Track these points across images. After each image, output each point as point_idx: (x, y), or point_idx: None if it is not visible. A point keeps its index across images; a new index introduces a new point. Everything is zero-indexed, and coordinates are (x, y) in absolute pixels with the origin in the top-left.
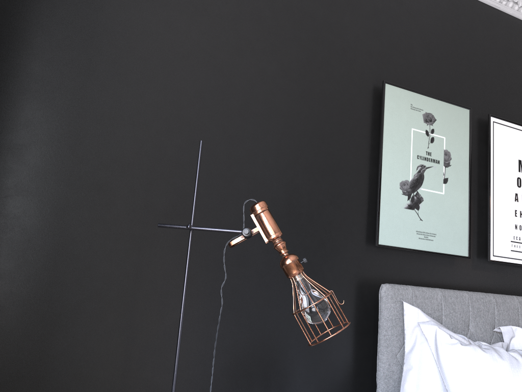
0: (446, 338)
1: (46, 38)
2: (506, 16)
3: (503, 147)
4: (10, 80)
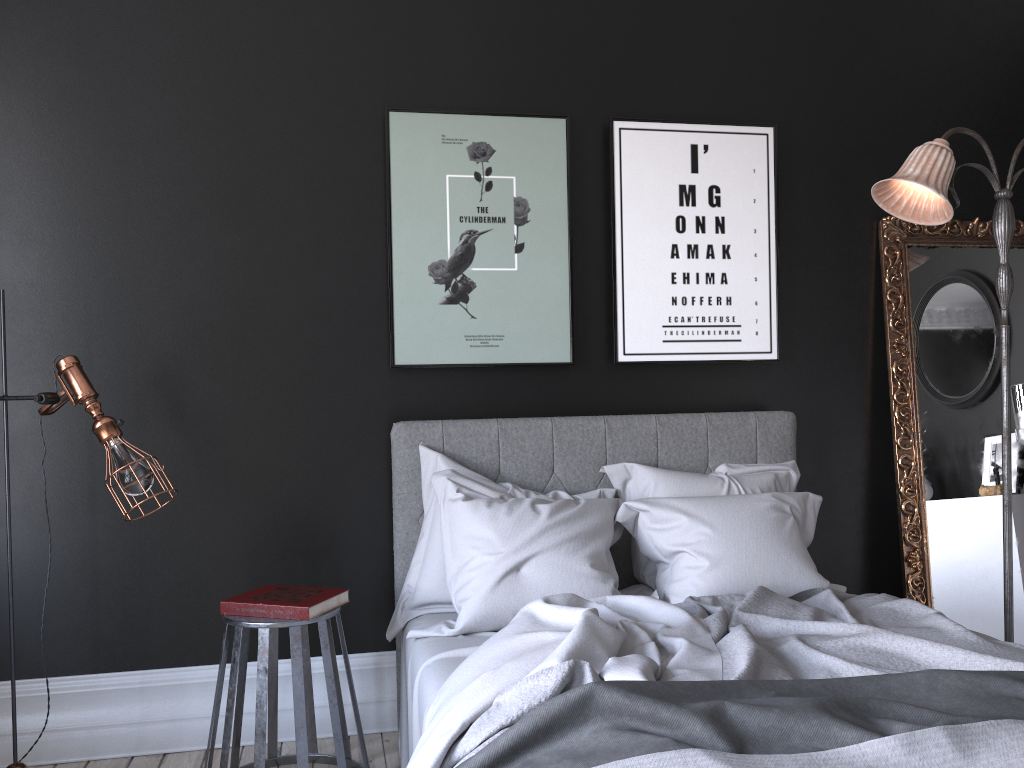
0: (452, 492)
1: None
2: None
3: (643, 169)
4: None
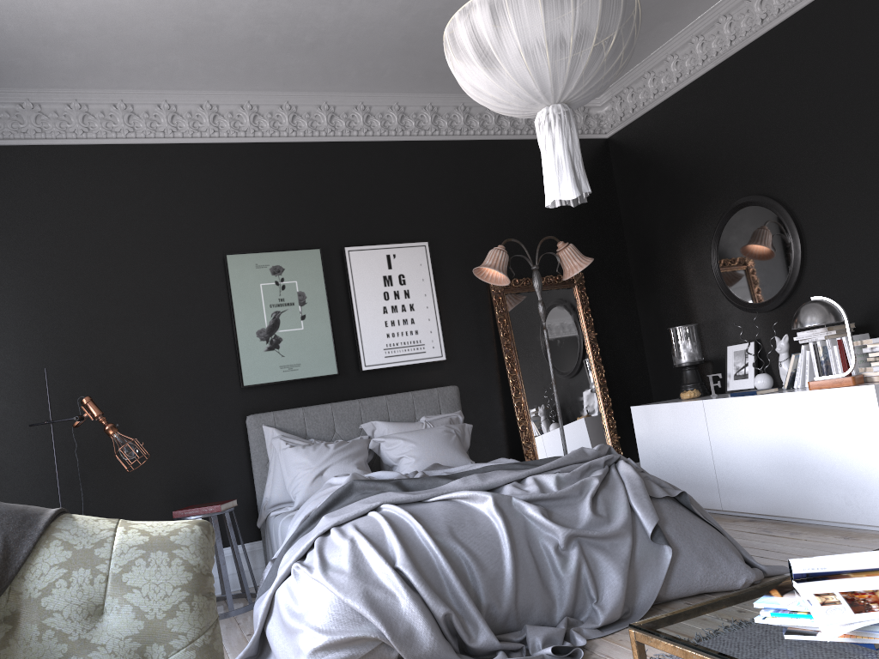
0: (283, 445)
1: None
2: (354, 144)
3: (363, 270)
4: None
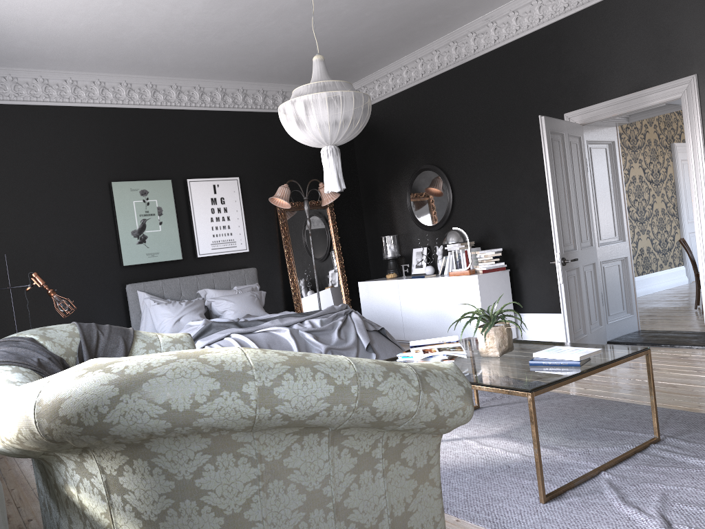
0: (152, 303)
1: None
2: (193, 112)
3: (198, 194)
4: None
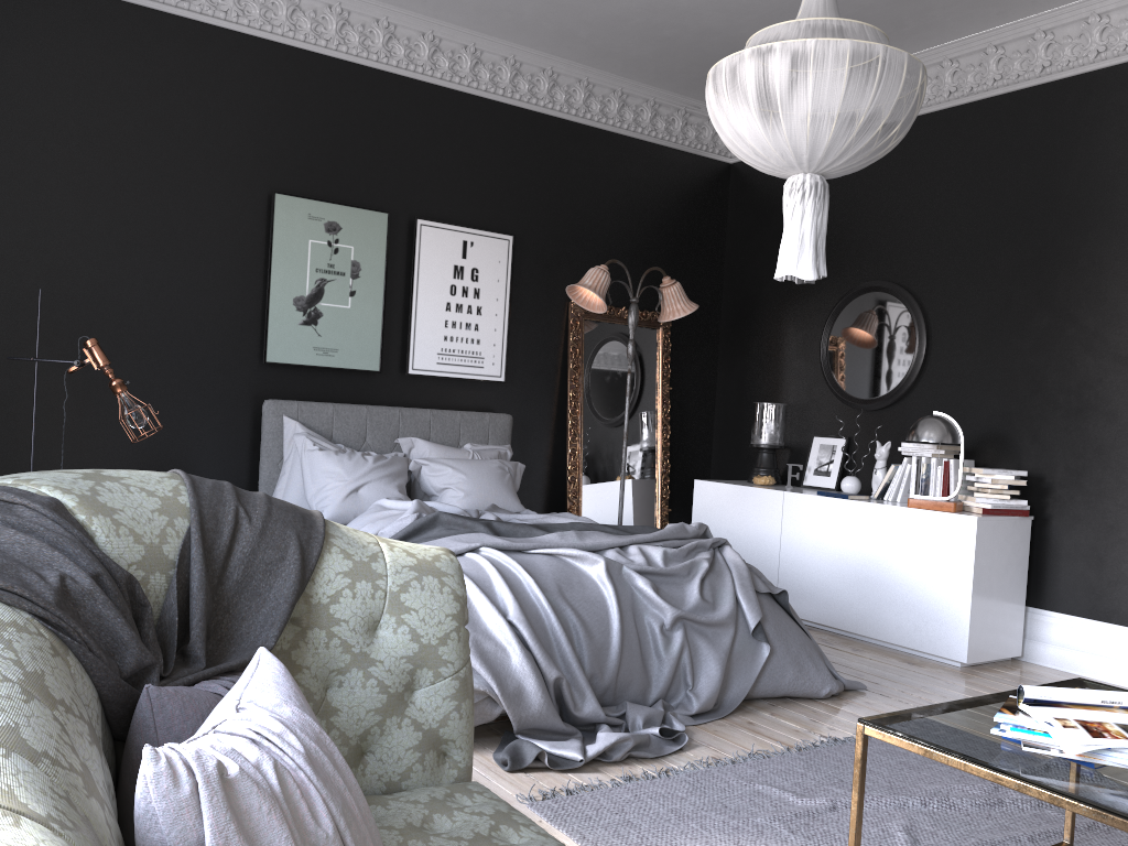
0: (310, 445)
1: None
2: (453, 93)
3: (433, 252)
4: None
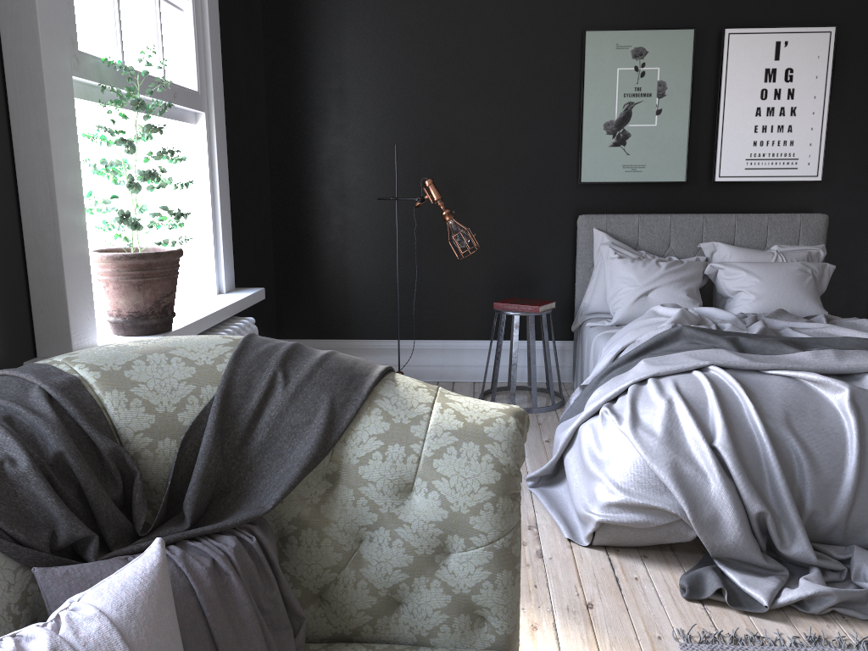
0: (611, 254)
1: (313, 78)
2: None
3: (742, 59)
4: (300, 112)
